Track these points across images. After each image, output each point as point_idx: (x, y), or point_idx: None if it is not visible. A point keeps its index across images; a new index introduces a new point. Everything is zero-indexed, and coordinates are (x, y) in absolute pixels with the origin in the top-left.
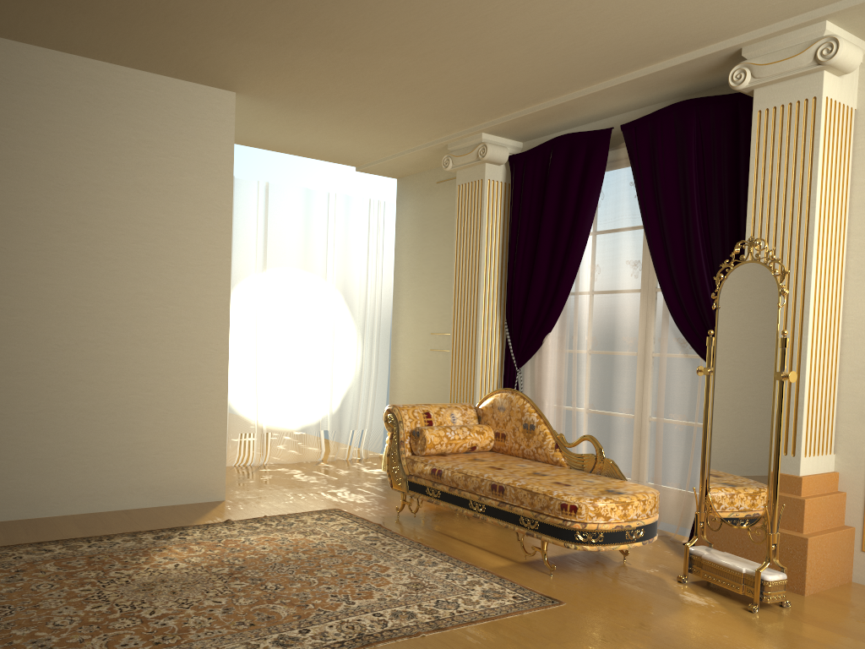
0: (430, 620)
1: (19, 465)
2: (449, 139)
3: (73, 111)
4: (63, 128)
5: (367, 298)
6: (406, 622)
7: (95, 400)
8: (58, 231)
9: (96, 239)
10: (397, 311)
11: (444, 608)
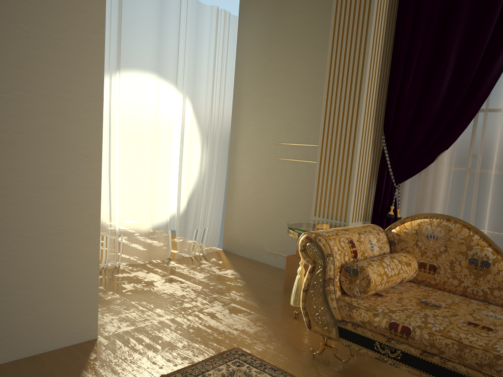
0: None
1: None
2: None
3: None
4: None
5: (212, 106)
6: None
7: None
8: None
9: None
10: (237, 120)
11: None
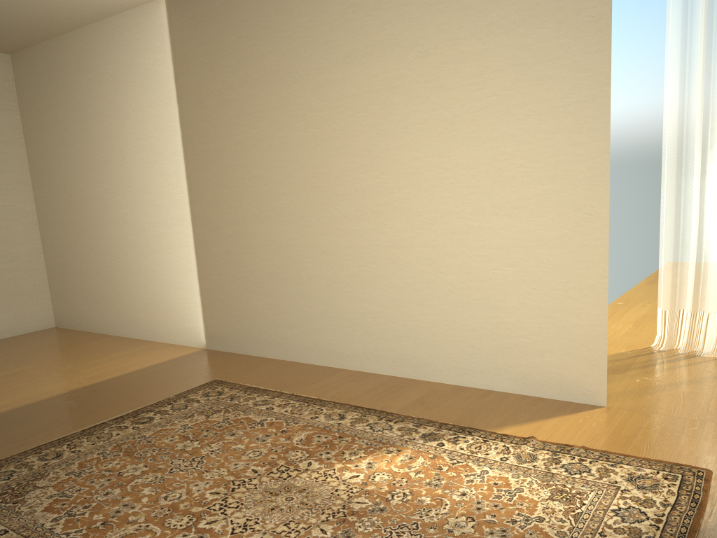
0: None
1: (405, 330)
2: None
3: None
4: None
5: None
6: None
7: (460, 274)
8: (421, 103)
9: (453, 102)
10: None
11: None
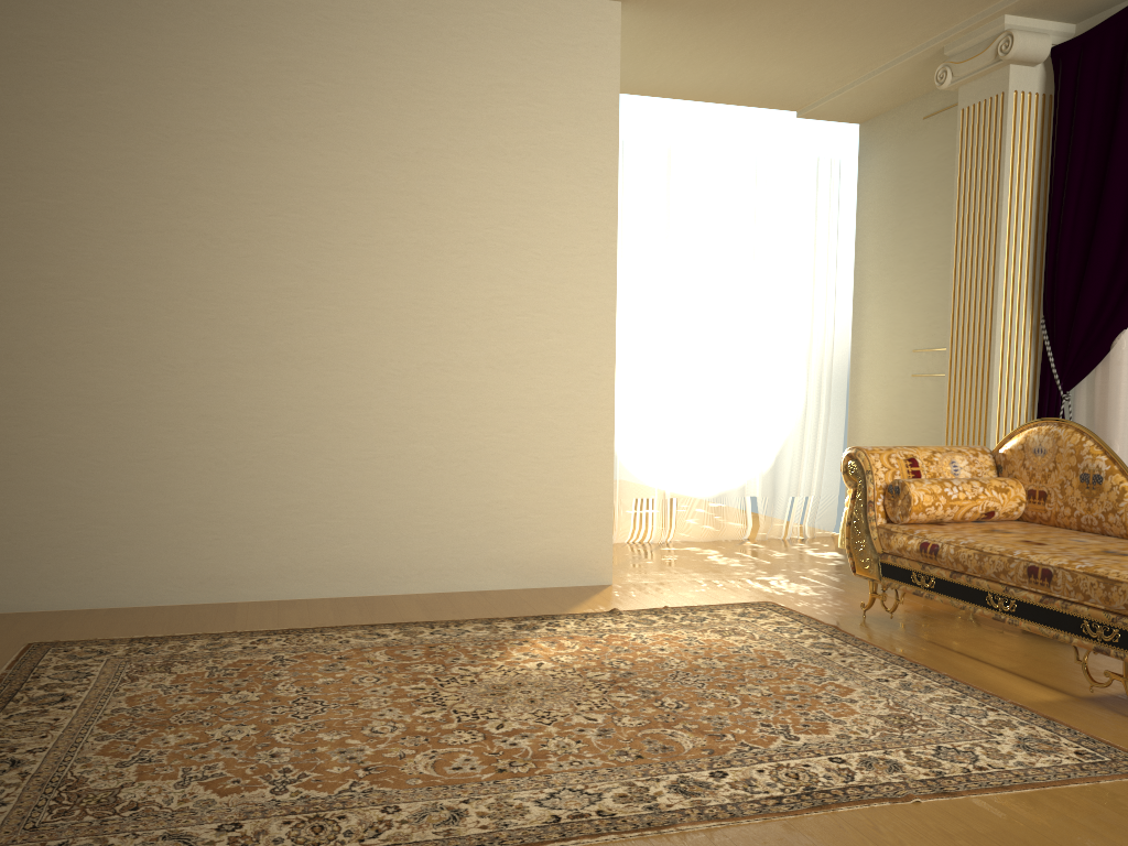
0: (927, 778)
1: (353, 526)
2: (947, 36)
3: (407, 52)
4: (396, 77)
5: (813, 305)
6: (886, 776)
7: (442, 443)
8: (393, 218)
9: (440, 226)
10: (859, 322)
11: (951, 759)
